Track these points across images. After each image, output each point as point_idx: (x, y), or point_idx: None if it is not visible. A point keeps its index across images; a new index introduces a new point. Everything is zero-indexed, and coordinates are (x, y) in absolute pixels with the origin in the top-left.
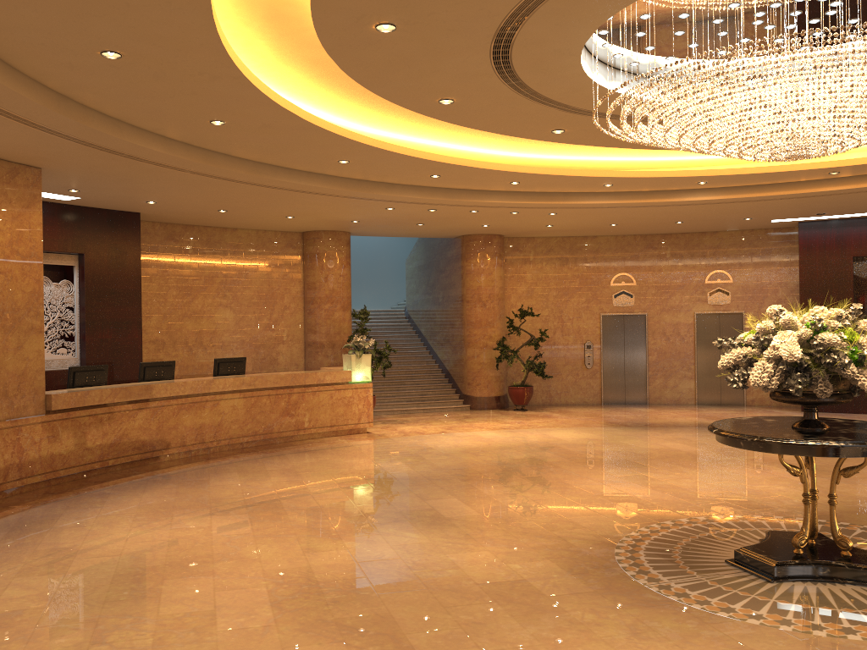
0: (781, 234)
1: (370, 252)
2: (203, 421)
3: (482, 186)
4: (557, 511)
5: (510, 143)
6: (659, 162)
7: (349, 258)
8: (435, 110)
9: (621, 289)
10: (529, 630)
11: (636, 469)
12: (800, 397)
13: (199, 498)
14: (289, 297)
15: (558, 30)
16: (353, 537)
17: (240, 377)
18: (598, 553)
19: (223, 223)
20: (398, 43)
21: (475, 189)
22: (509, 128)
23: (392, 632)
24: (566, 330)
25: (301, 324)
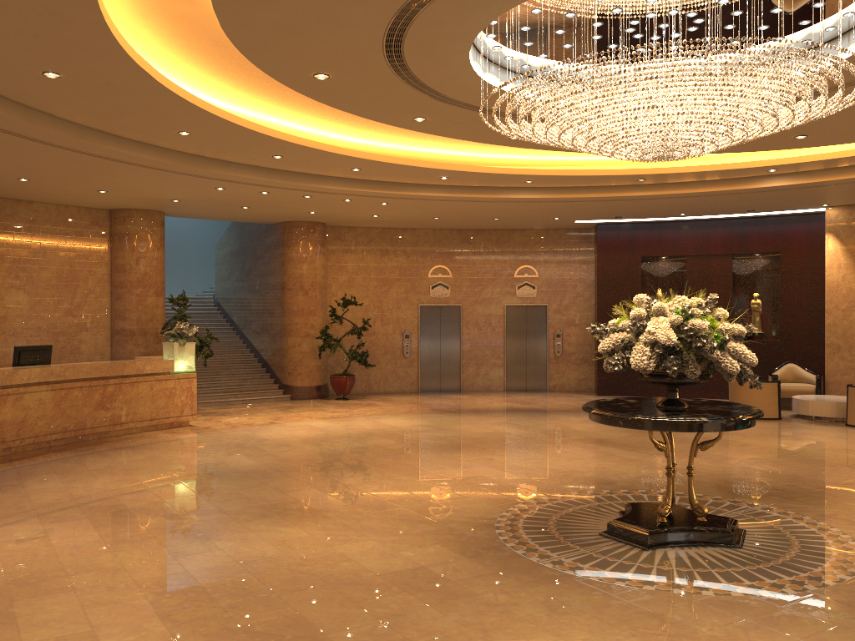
0: (580, 234)
1: (174, 236)
2: (4, 418)
3: (321, 171)
4: (424, 496)
5: (357, 128)
6: (490, 159)
7: (163, 240)
8: (306, 85)
9: (438, 281)
10: (452, 617)
11: (479, 452)
12: (669, 378)
13: (19, 505)
14: (95, 280)
15: (462, 12)
16: (223, 537)
17: (47, 367)
18: (482, 535)
19: (19, 195)
20: (295, 6)
21: (313, 173)
22: (373, 111)
23: (311, 634)
24: (386, 320)
25: (108, 310)
